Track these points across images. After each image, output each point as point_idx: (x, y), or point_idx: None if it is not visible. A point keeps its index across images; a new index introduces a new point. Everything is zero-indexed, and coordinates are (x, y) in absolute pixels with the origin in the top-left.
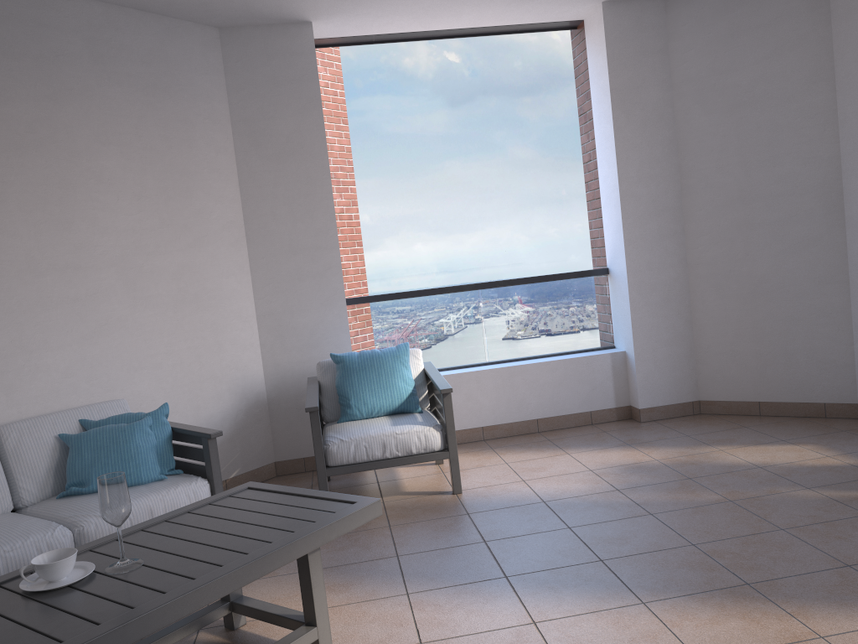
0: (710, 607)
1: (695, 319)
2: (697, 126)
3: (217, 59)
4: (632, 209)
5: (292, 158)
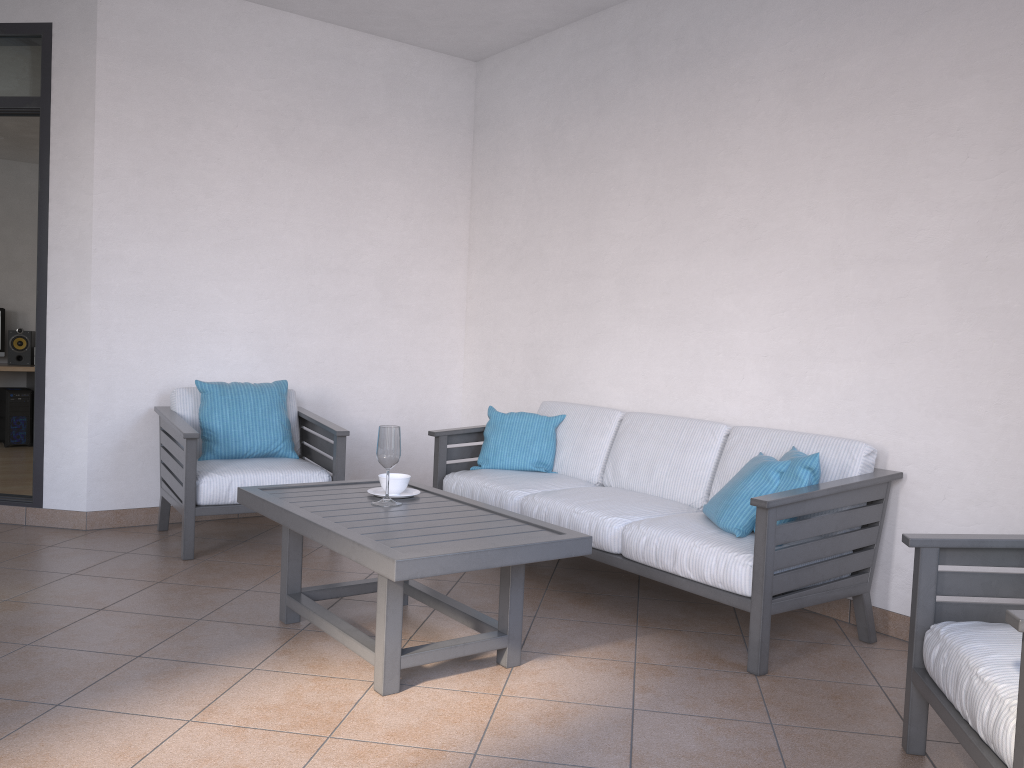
0: None
1: None
2: None
3: None
4: None
5: None
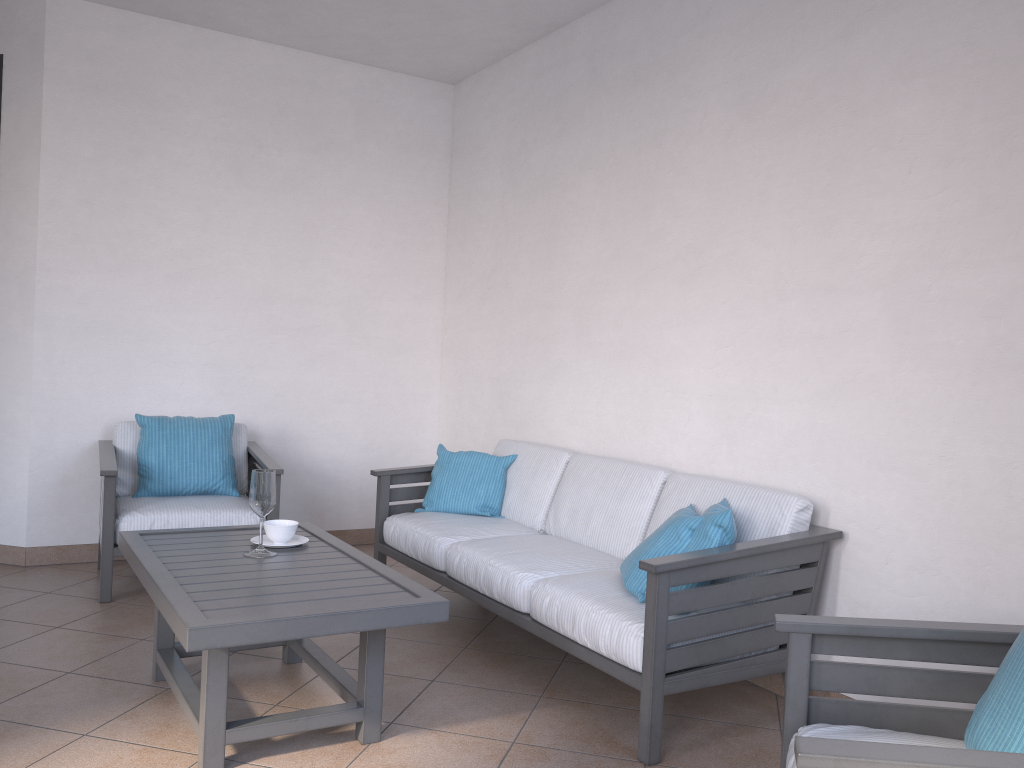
0: None
1: None
2: None
3: None
4: None
5: None
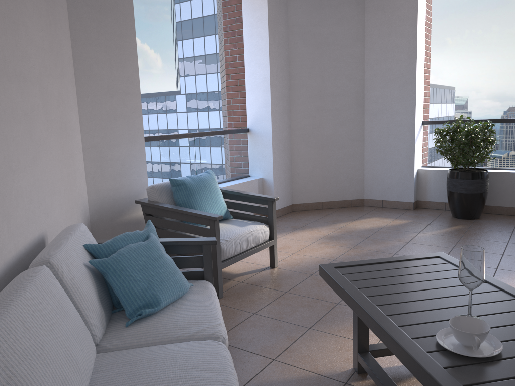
0: (510, 279)
1: (293, 159)
2: (300, 52)
3: None
4: (274, 93)
5: (110, 13)
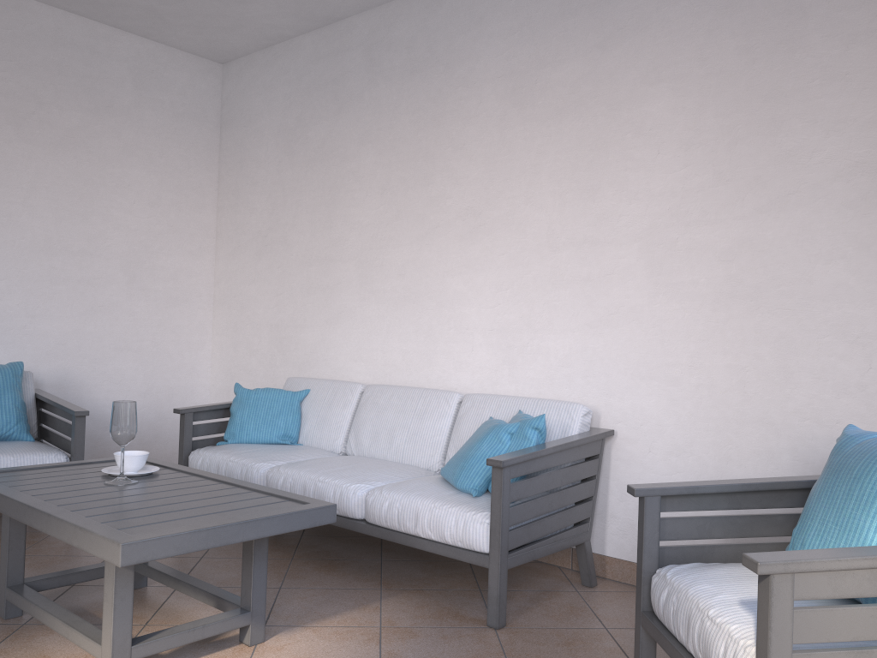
0: None
1: None
2: None
3: None
4: None
5: None
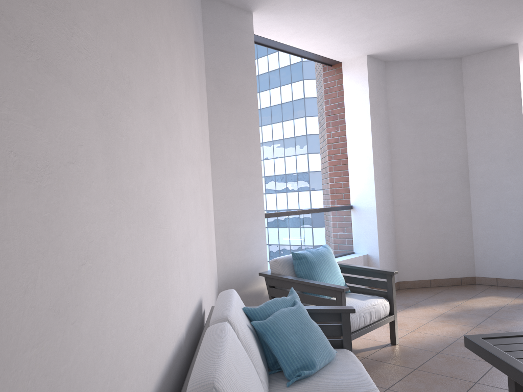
0: None
1: (397, 235)
2: (400, 131)
3: (201, 17)
4: (377, 171)
5: (239, 105)
